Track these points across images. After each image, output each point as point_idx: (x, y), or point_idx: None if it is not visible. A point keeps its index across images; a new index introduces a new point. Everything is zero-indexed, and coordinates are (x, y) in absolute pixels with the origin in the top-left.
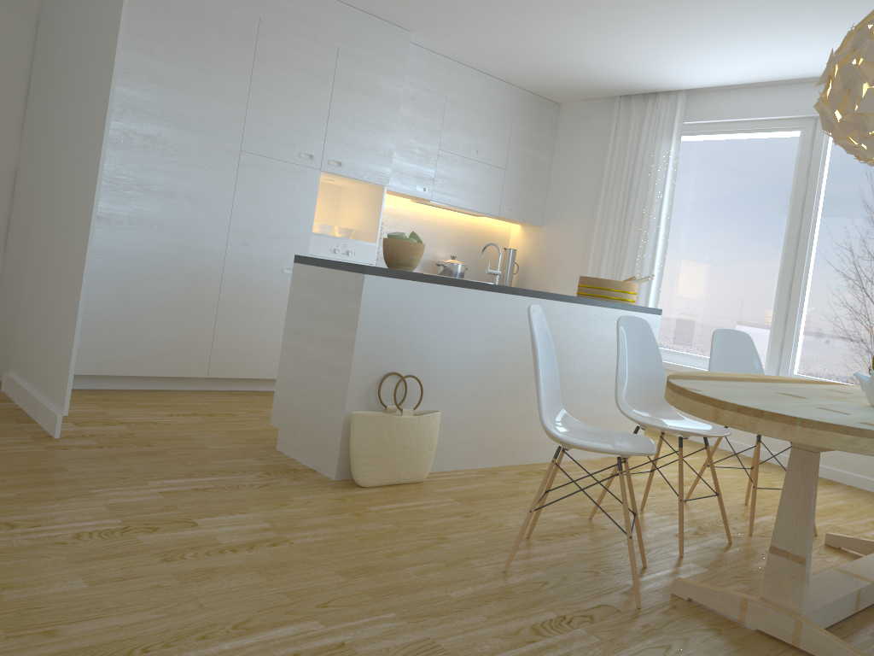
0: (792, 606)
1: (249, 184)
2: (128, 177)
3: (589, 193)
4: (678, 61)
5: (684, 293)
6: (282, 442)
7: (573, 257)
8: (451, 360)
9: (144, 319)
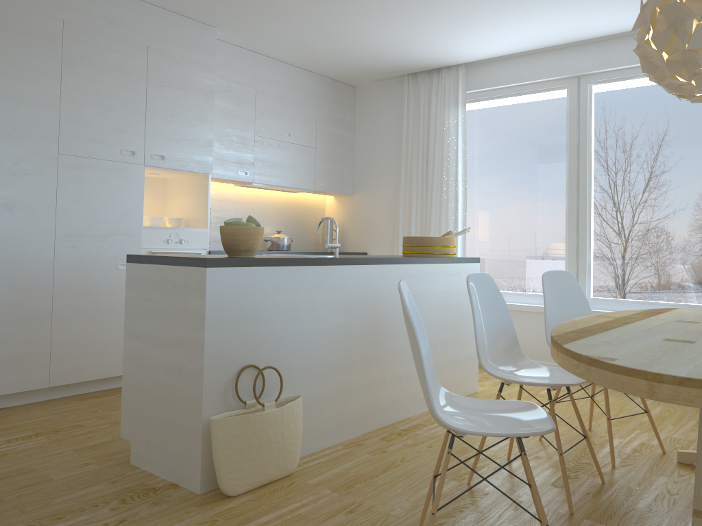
0: None
1: (72, 186)
2: None
3: (391, 161)
4: (461, 37)
5: (486, 239)
6: (137, 455)
7: (385, 219)
8: (305, 340)
9: None
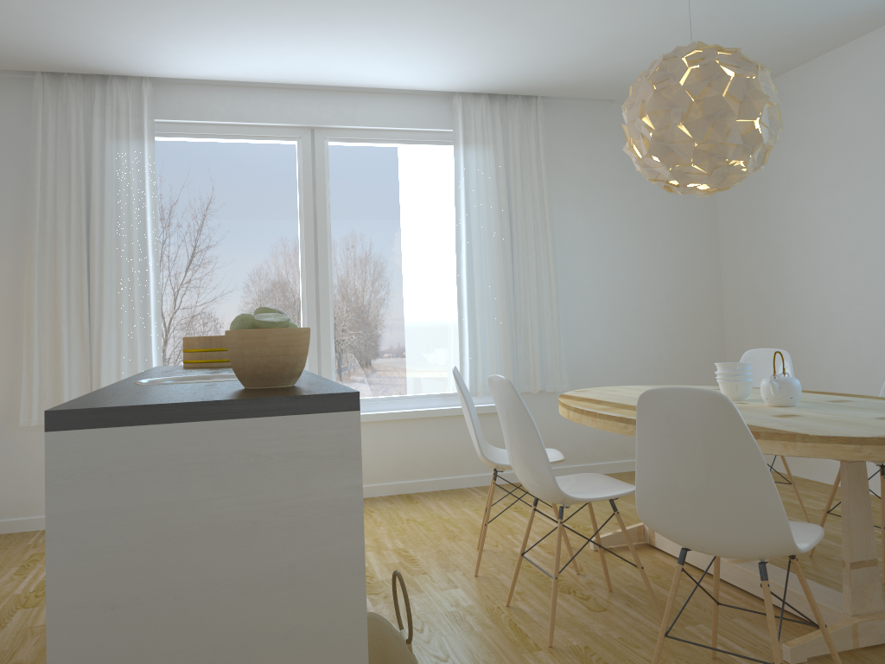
0: (876, 607)
1: None
2: None
3: (4, 212)
4: (203, 43)
5: (187, 335)
6: None
7: None
8: None
9: None
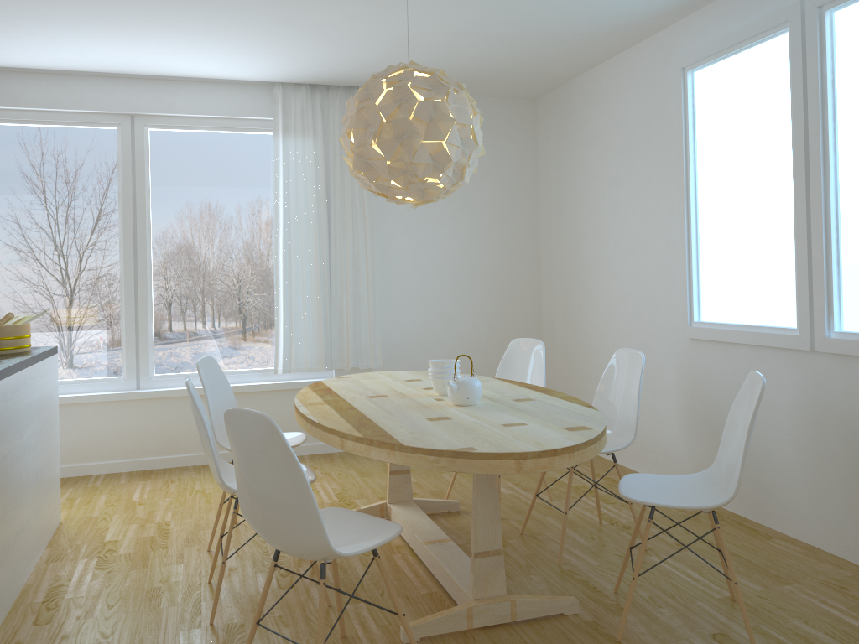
0: (499, 592)
1: None
2: None
3: None
4: None
5: (4, 313)
6: None
7: None
8: None
9: None
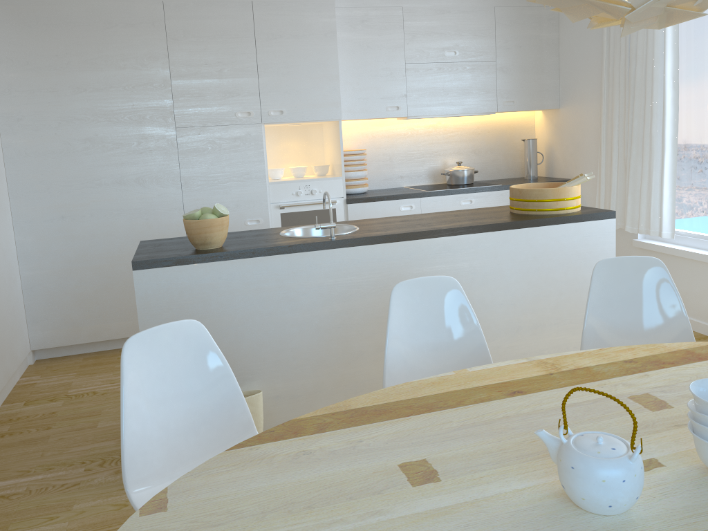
0: None
1: (192, 155)
2: (78, 178)
3: (595, 63)
4: None
5: None
6: None
7: (590, 138)
8: (279, 332)
9: (125, 291)
